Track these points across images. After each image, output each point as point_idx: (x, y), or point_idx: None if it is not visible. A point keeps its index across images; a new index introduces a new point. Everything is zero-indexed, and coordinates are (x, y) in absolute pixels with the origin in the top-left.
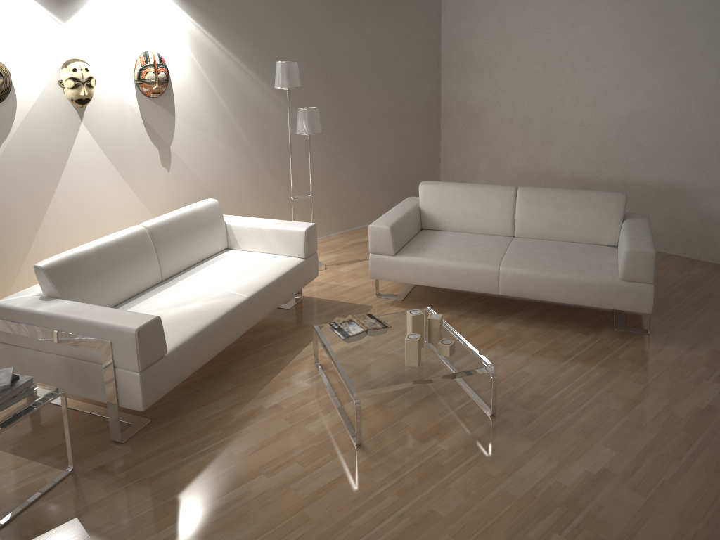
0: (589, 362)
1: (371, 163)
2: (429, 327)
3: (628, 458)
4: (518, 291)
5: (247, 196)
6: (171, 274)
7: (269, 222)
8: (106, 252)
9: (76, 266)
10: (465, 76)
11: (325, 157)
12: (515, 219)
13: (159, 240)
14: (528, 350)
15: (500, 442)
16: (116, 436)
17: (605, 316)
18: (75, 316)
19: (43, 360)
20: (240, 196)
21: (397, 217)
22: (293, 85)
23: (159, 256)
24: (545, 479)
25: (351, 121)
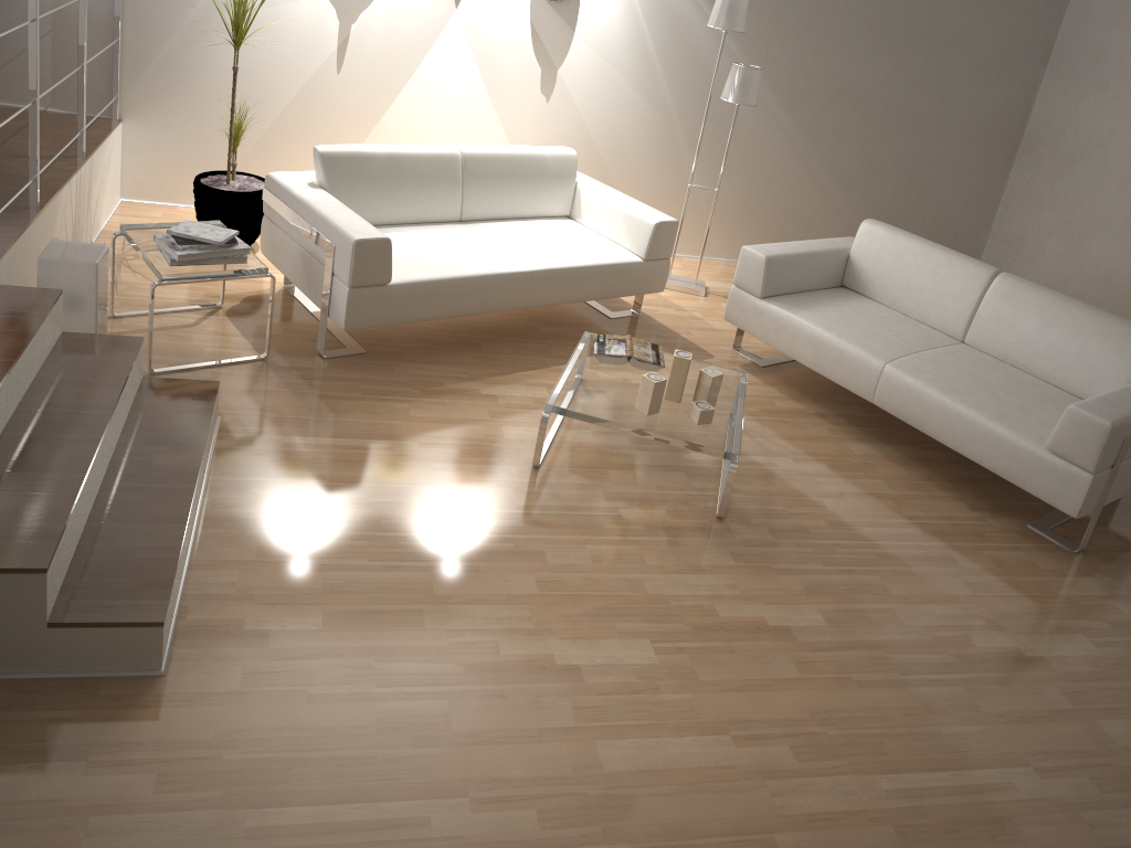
0: (929, 536)
1: (860, 181)
2: (699, 382)
3: (834, 637)
4: (898, 409)
5: (646, 167)
6: (474, 217)
7: (624, 200)
8: (398, 161)
9: (357, 163)
10: (1077, 89)
11: (783, 150)
12: (974, 317)
13: (471, 171)
14: (859, 486)
15: (694, 543)
16: (320, 348)
17: (1037, 506)
18: (318, 209)
19: (288, 246)
20: (635, 164)
21: (792, 251)
22: (729, 27)
23: (464, 191)
24: (701, 598)
25: (844, 110)
